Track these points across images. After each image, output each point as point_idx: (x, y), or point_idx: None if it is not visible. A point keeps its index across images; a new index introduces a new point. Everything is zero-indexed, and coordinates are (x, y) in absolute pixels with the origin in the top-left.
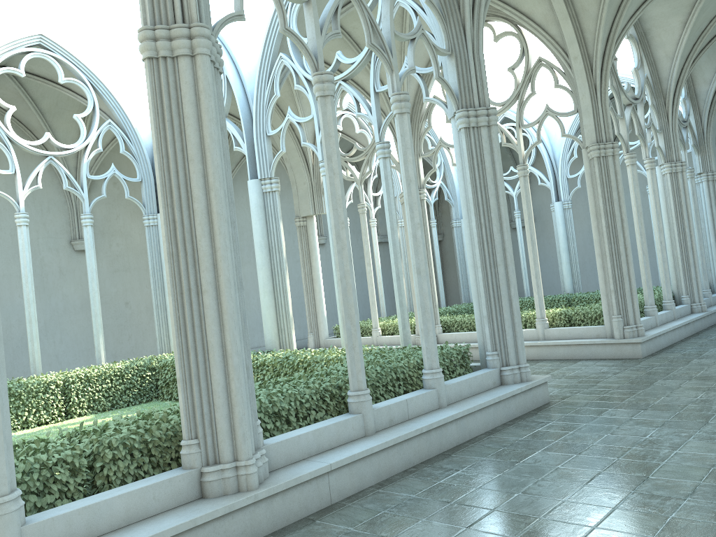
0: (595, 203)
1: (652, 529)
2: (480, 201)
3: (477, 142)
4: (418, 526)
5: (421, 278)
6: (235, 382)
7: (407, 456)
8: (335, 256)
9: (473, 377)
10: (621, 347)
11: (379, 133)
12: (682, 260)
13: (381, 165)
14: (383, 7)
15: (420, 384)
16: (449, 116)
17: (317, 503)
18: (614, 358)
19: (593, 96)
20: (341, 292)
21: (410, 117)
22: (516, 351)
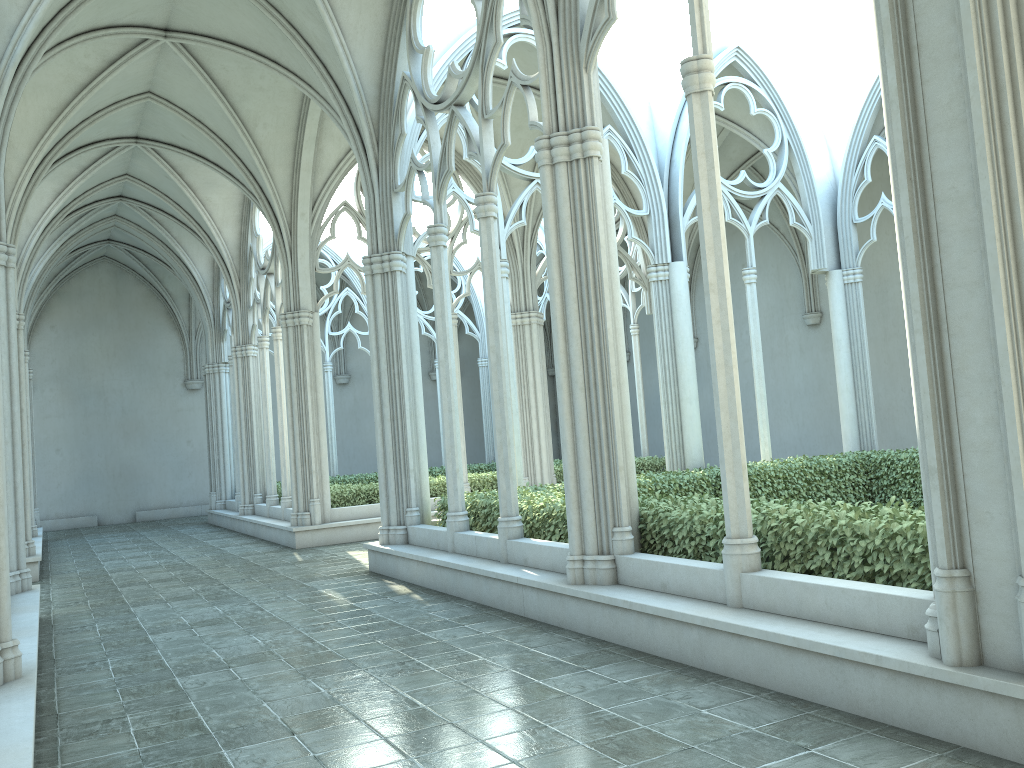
0: None
1: (354, 632)
2: None
3: None
4: (186, 680)
5: None
6: (6, 539)
7: None
8: None
9: None
10: None
11: None
12: None
13: None
14: None
15: None
16: None
17: None
18: None
19: None
20: None
21: None
22: (17, 553)
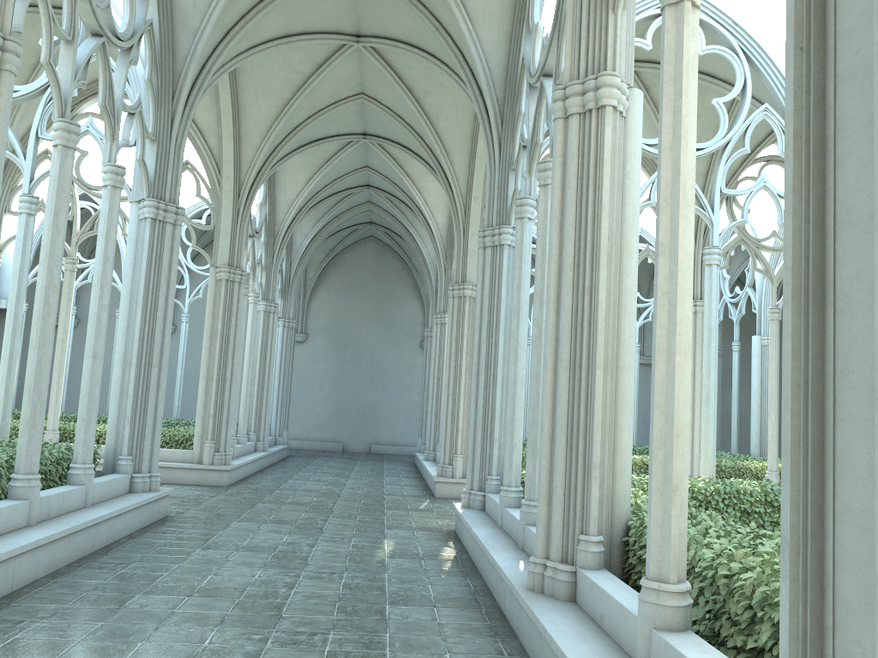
0: (212, 324)
1: (336, 588)
2: (151, 296)
3: (161, 236)
4: (139, 599)
5: (96, 364)
6: None
7: (71, 550)
8: (37, 320)
9: (113, 480)
10: (209, 473)
11: (30, 184)
12: (258, 398)
13: (23, 221)
14: (117, 71)
15: (57, 481)
16: (131, 199)
17: (2, 589)
18: (198, 484)
19: (234, 219)
20: (36, 361)
21: (7, 161)
22: (150, 458)
